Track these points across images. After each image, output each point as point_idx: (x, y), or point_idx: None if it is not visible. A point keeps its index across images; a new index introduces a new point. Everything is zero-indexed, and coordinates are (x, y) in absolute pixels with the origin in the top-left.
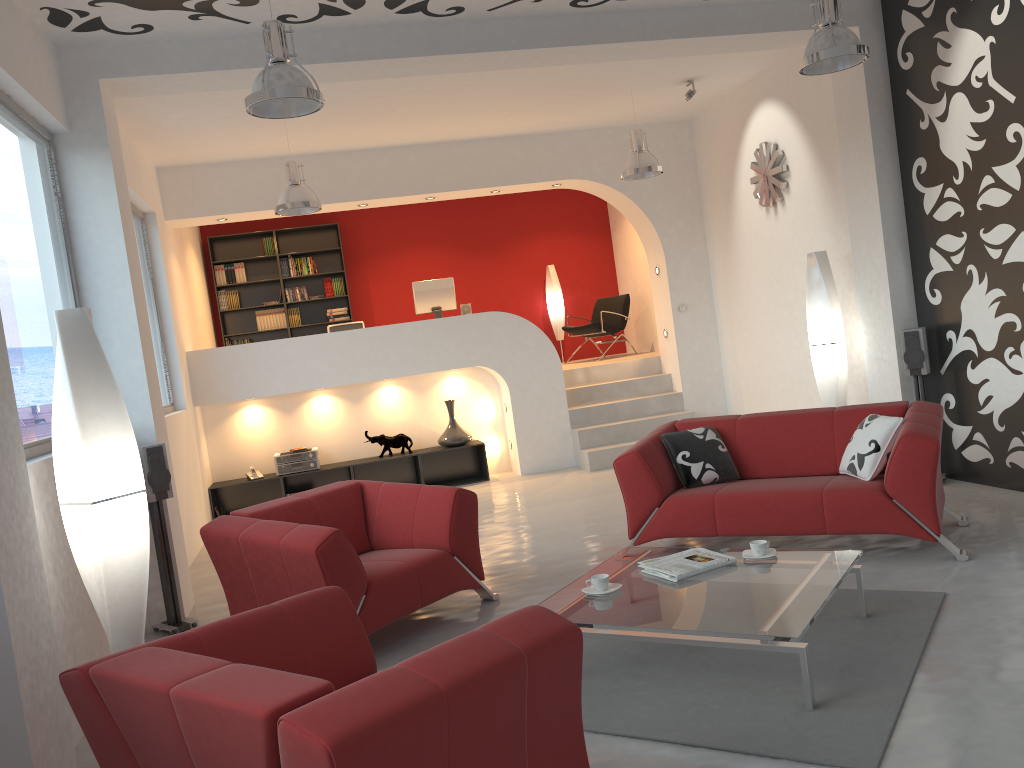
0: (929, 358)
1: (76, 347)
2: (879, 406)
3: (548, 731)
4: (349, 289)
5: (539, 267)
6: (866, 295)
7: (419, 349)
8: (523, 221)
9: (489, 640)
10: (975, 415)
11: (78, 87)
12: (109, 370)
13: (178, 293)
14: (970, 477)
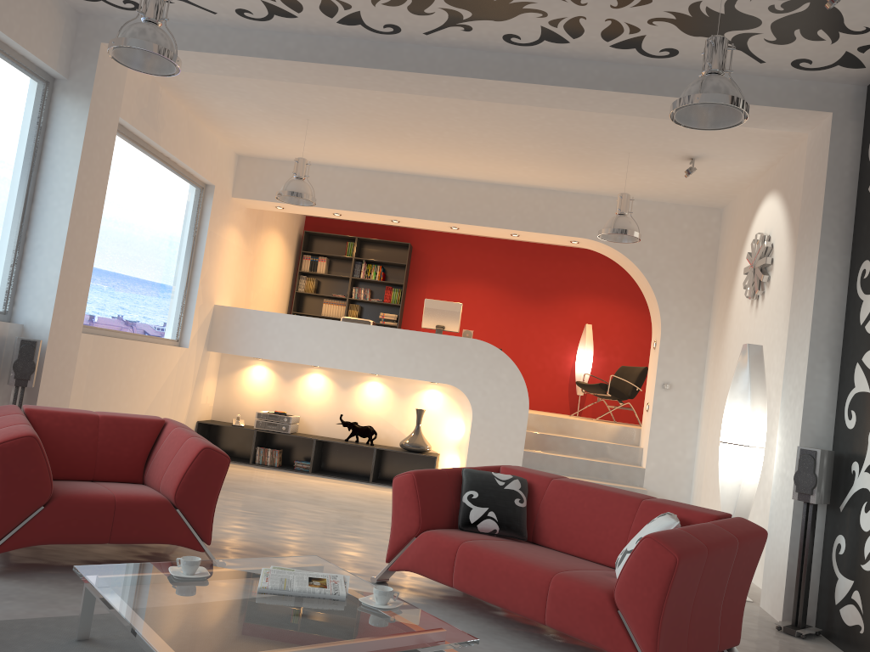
0: (834, 489)
1: None
2: (690, 508)
3: None
4: (406, 301)
5: (580, 324)
6: (787, 401)
7: (402, 355)
8: (576, 280)
9: None
10: (858, 569)
11: (85, 46)
12: None
13: (227, 257)
14: (841, 643)
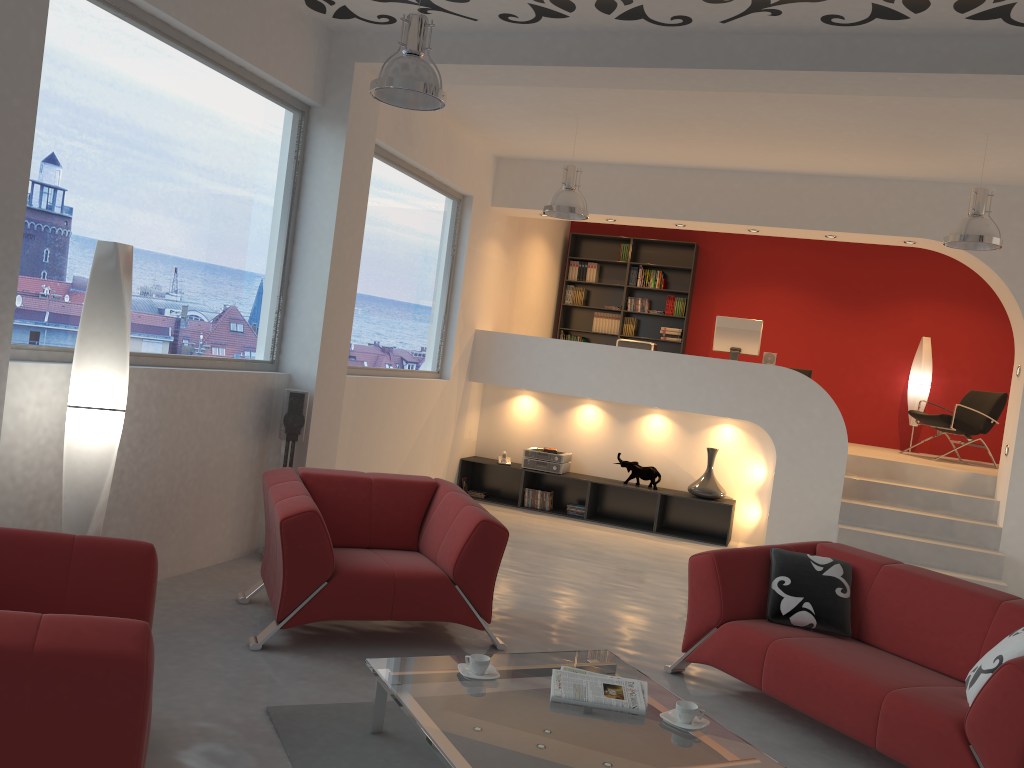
0: None
1: (101, 274)
2: None
3: (66, 748)
4: (692, 312)
5: (914, 337)
6: None
7: (689, 385)
8: (909, 281)
9: (17, 626)
10: None
11: (338, 68)
12: (122, 300)
13: (487, 275)
14: None
